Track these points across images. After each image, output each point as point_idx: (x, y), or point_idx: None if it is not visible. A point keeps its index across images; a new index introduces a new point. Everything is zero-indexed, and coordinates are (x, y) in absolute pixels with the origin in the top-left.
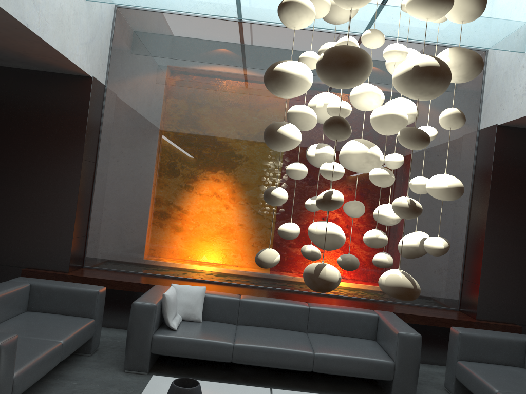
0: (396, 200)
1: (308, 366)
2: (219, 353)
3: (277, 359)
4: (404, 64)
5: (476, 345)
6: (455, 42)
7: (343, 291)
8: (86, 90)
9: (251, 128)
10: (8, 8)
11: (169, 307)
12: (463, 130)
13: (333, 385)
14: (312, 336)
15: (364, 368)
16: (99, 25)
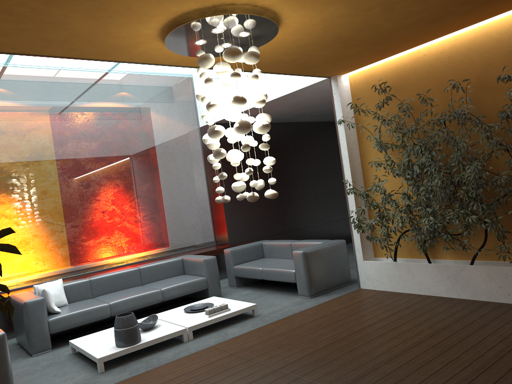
0: (265, 167)
1: (160, 298)
2: (101, 313)
3: (140, 302)
4: (258, 123)
5: (240, 254)
6: (181, 75)
7: (144, 256)
8: None
9: (42, 151)
10: None
11: (50, 297)
12: (190, 128)
13: (172, 308)
14: (148, 285)
15: (192, 286)
16: None
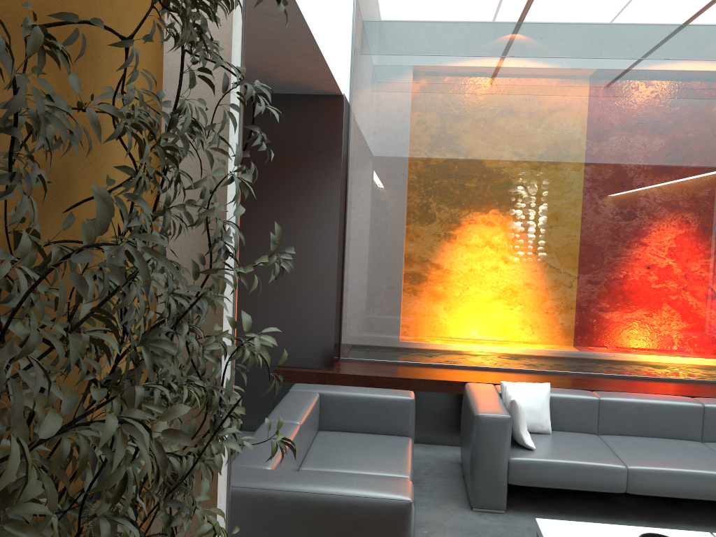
0: None
1: None
2: (607, 481)
3: (694, 487)
4: None
5: None
6: None
7: (715, 373)
8: (336, 114)
9: (564, 147)
10: (305, 13)
11: (521, 418)
12: None
13: None
14: None
15: None
16: (346, 20)
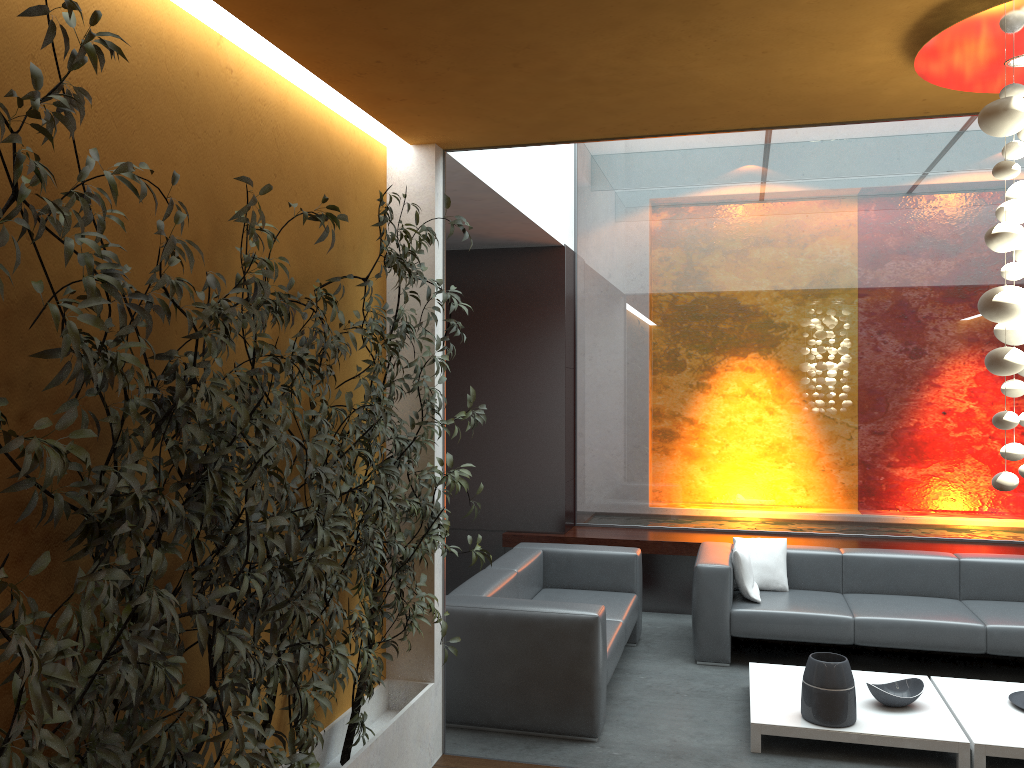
0: None
1: (979, 645)
2: (833, 632)
3: (925, 637)
4: None
5: None
6: None
7: (1006, 532)
8: (557, 266)
9: (811, 283)
10: (506, 195)
11: (745, 570)
12: None
13: (1020, 676)
14: (971, 603)
15: None
16: (564, 168)
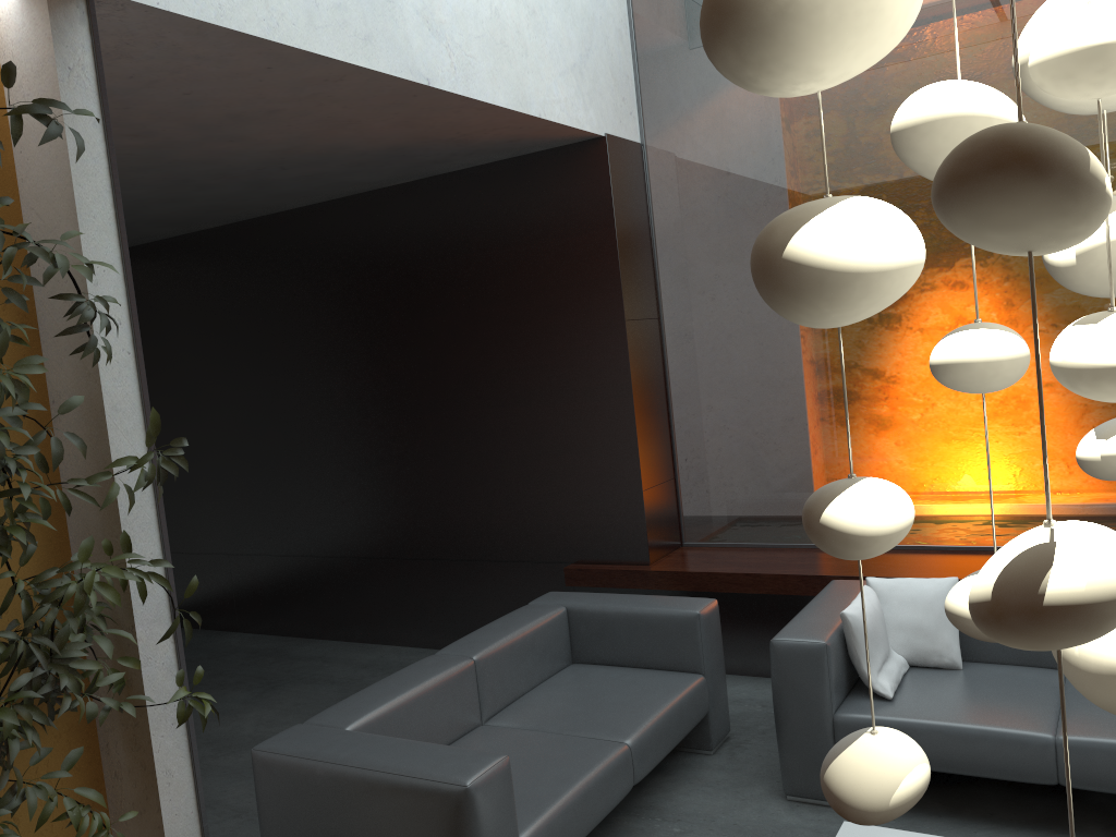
0: None
1: None
2: (1016, 762)
3: None
4: None
5: None
6: None
7: None
8: (598, 168)
9: None
10: (378, 63)
11: (862, 644)
12: None
13: None
14: None
15: None
16: (596, 17)
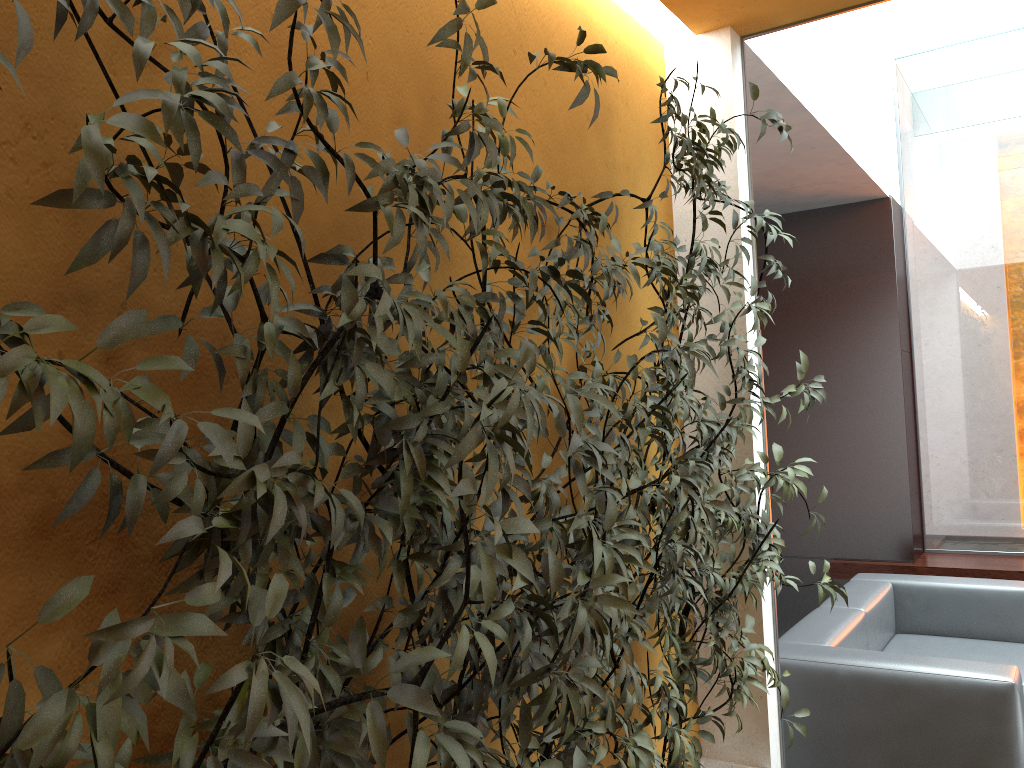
0: None
1: None
2: None
3: None
4: None
5: None
6: None
7: None
8: (882, 223)
9: None
10: (820, 117)
11: None
12: None
13: None
14: None
15: None
16: (883, 102)
